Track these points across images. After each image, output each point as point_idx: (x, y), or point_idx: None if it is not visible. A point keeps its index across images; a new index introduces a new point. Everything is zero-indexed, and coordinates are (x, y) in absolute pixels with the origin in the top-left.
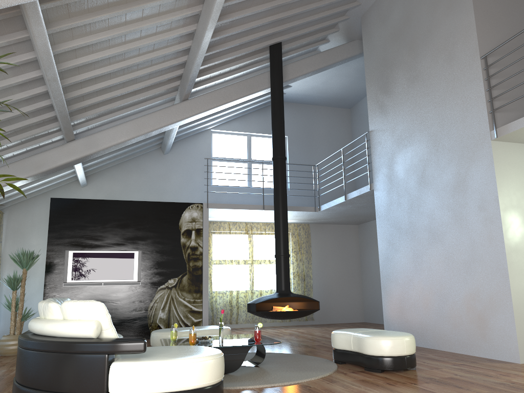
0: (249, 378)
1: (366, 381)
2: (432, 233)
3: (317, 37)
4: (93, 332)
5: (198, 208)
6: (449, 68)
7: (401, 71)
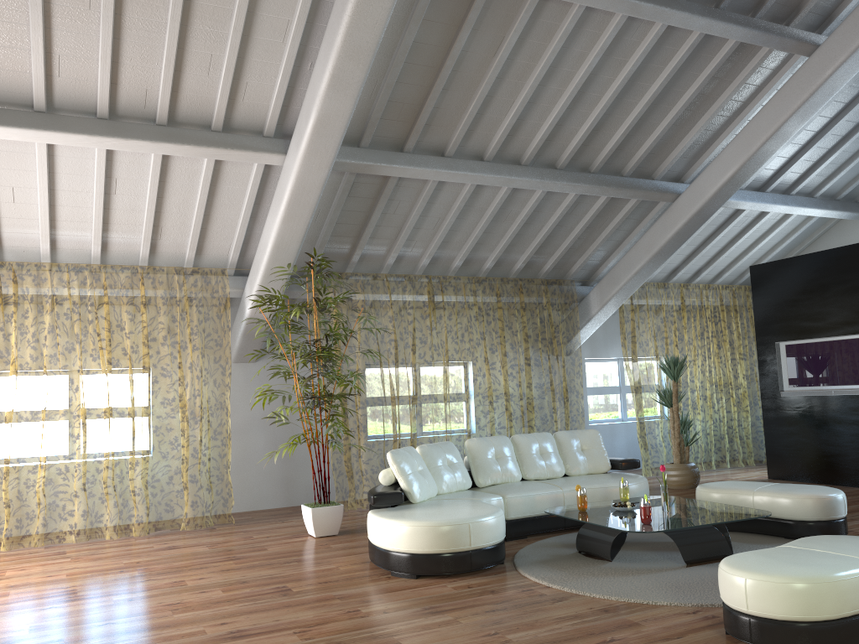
0: (586, 572)
1: (625, 627)
2: None
3: None
4: (381, 480)
5: None
6: None
7: None
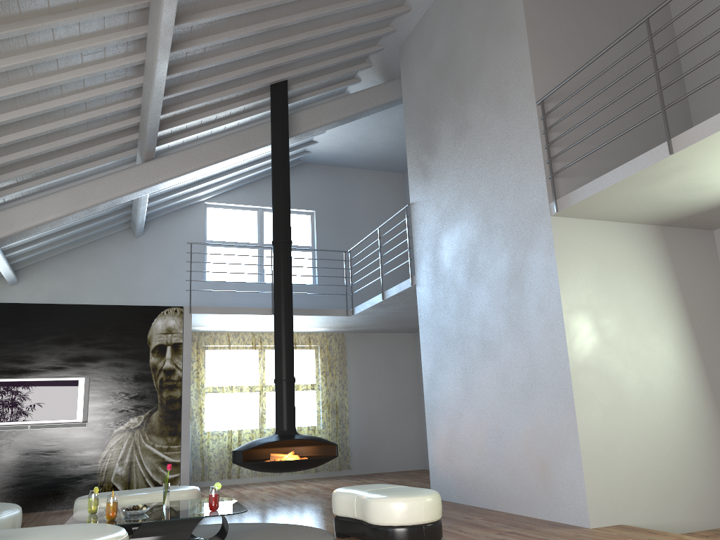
0: None
1: None
2: (484, 345)
3: (341, 74)
4: None
5: (176, 313)
6: (500, 117)
7: (446, 121)
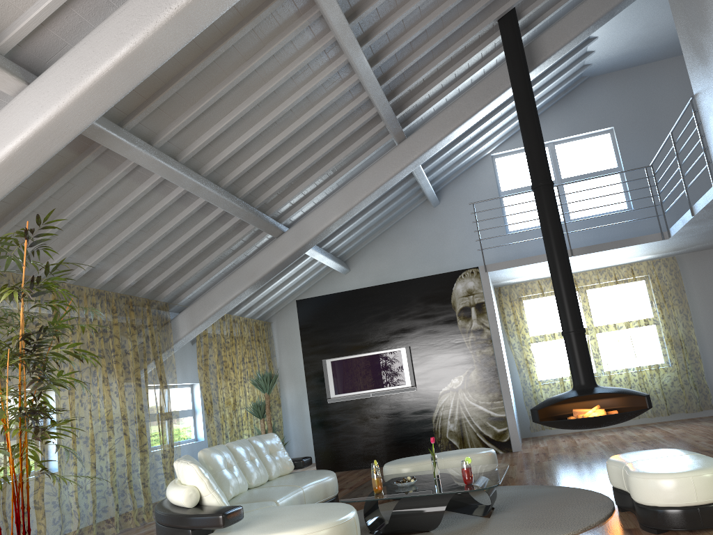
0: None
1: None
2: None
3: None
4: (186, 501)
5: (473, 274)
6: None
7: None
